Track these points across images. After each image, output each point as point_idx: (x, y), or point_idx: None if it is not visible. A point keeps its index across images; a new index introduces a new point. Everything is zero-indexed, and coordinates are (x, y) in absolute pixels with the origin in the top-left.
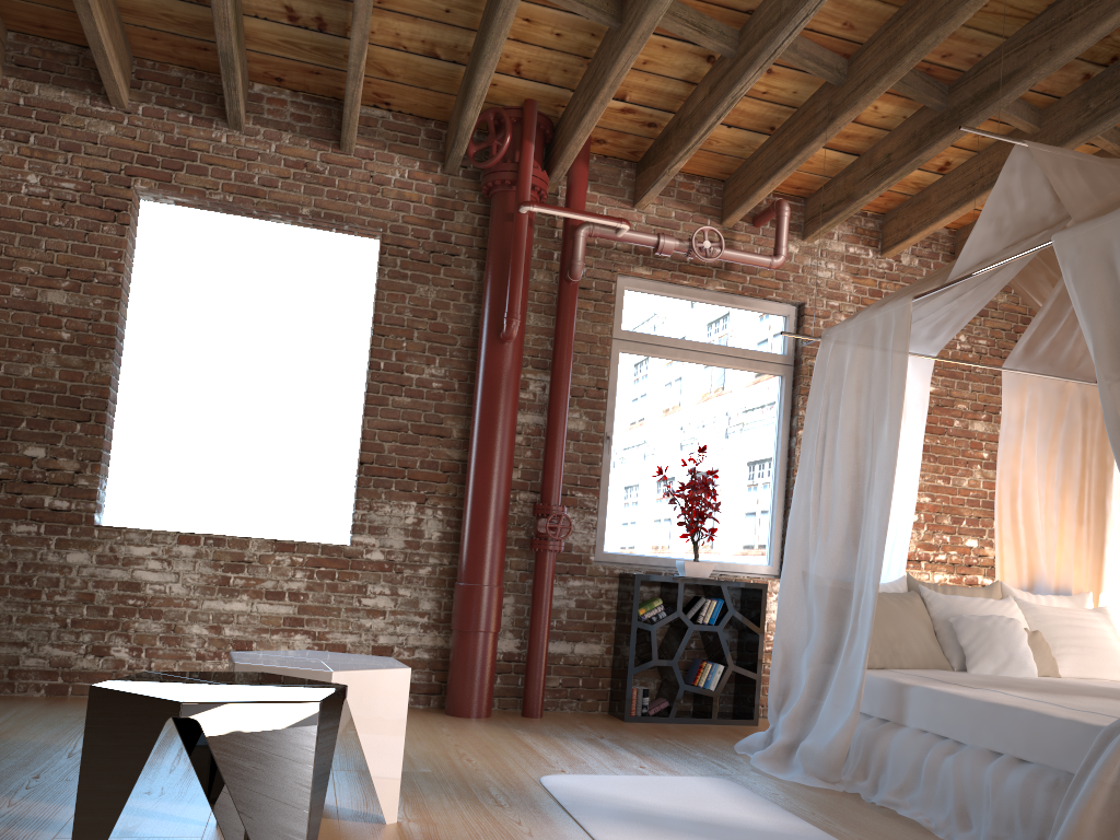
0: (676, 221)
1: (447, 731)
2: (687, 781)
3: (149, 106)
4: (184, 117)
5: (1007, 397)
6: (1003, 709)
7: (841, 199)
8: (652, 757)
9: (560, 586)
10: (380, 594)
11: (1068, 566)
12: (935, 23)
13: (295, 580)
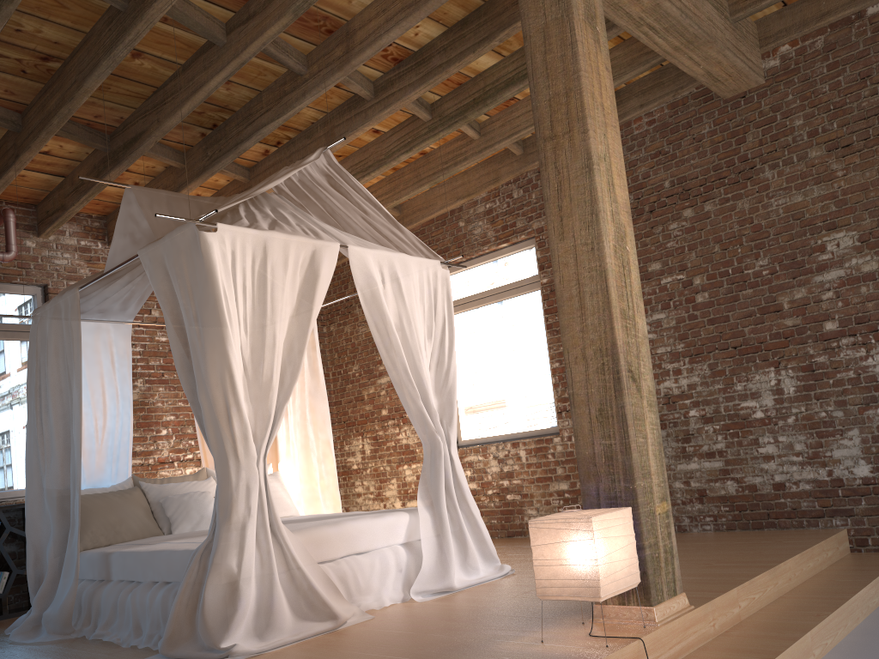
0: None
1: None
2: None
3: None
4: None
5: None
6: (156, 553)
7: (59, 208)
8: None
9: None
10: None
11: None
12: (65, 100)
13: None
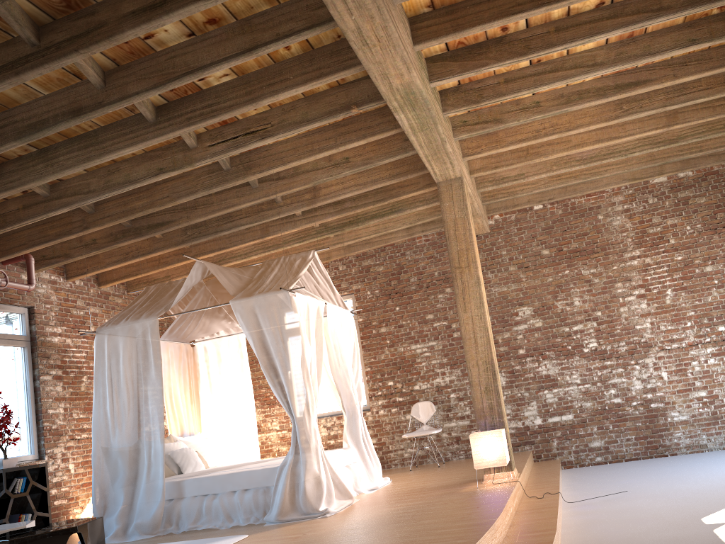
0: None
1: None
2: None
3: None
4: None
5: (163, 352)
6: (234, 474)
7: (60, 255)
8: None
9: None
10: None
11: (192, 422)
12: (154, 205)
13: None
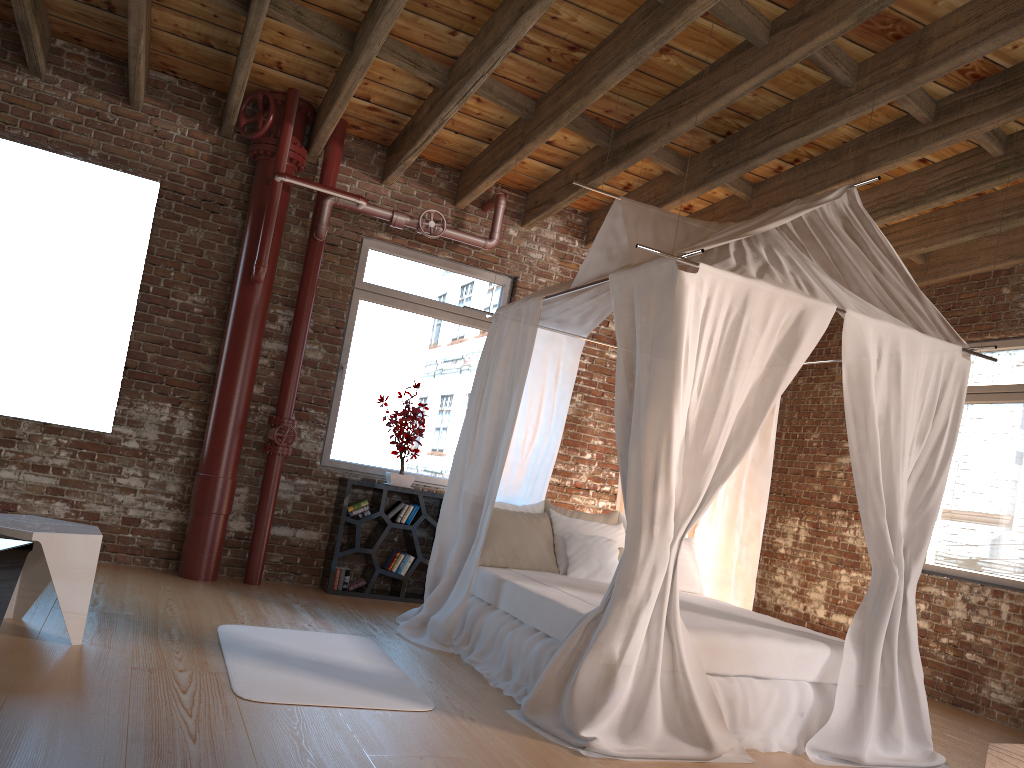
0: (417, 199)
1: (170, 588)
2: (335, 637)
3: None
4: None
5: None
6: (544, 600)
7: (547, 200)
8: (325, 619)
9: (289, 483)
10: (133, 475)
11: None
12: (580, 95)
13: (60, 457)
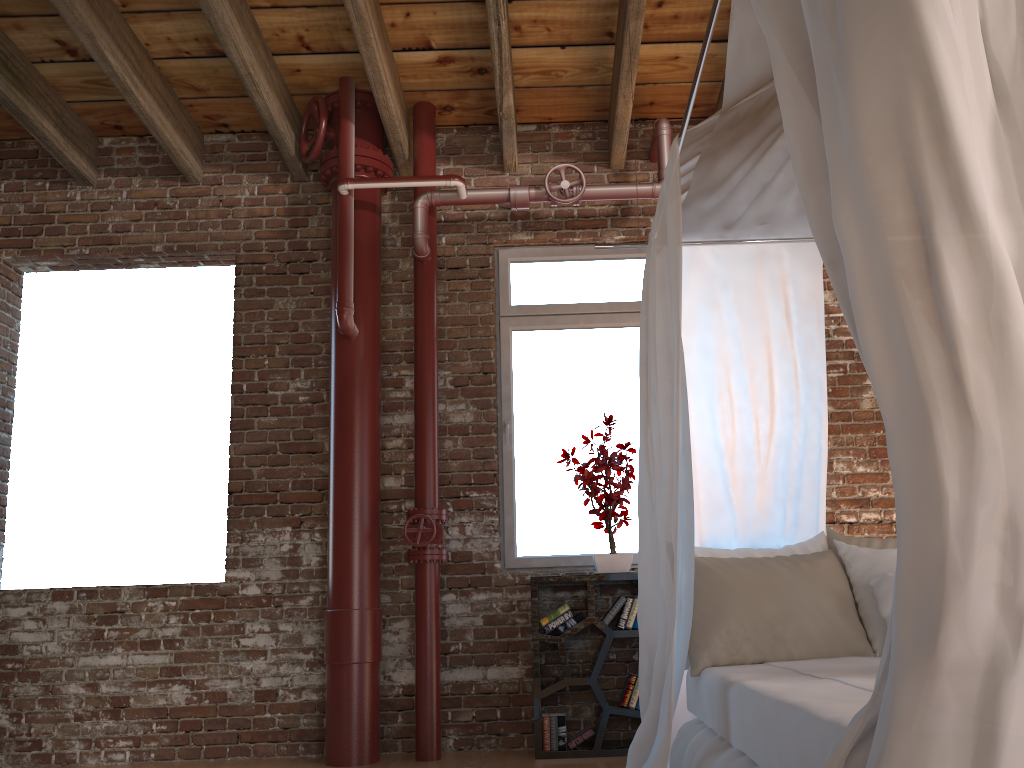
0: (556, 176)
1: None
2: None
3: (10, 182)
4: (41, 185)
5: None
6: (783, 710)
7: None
8: None
9: (462, 602)
10: (258, 632)
11: None
12: None
13: (169, 626)
